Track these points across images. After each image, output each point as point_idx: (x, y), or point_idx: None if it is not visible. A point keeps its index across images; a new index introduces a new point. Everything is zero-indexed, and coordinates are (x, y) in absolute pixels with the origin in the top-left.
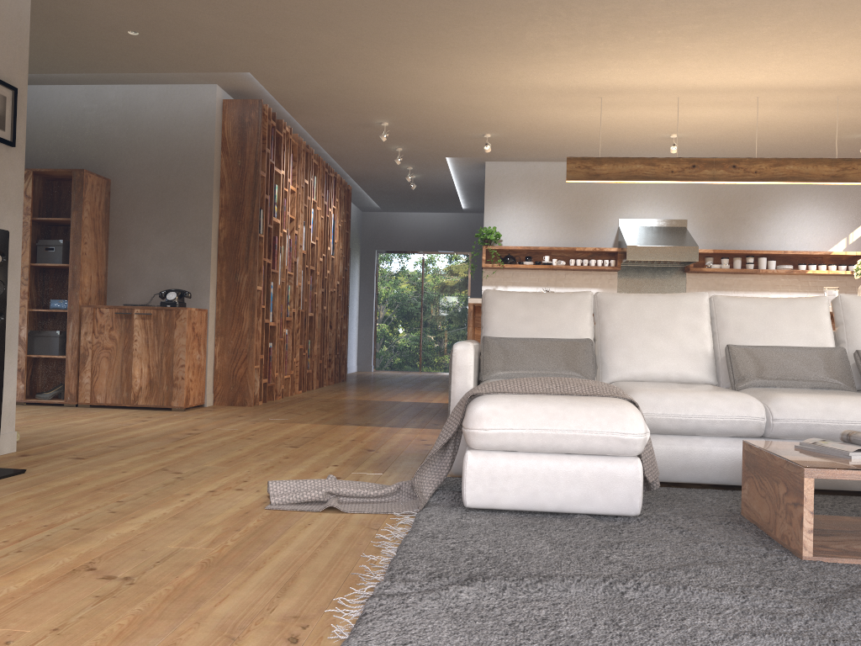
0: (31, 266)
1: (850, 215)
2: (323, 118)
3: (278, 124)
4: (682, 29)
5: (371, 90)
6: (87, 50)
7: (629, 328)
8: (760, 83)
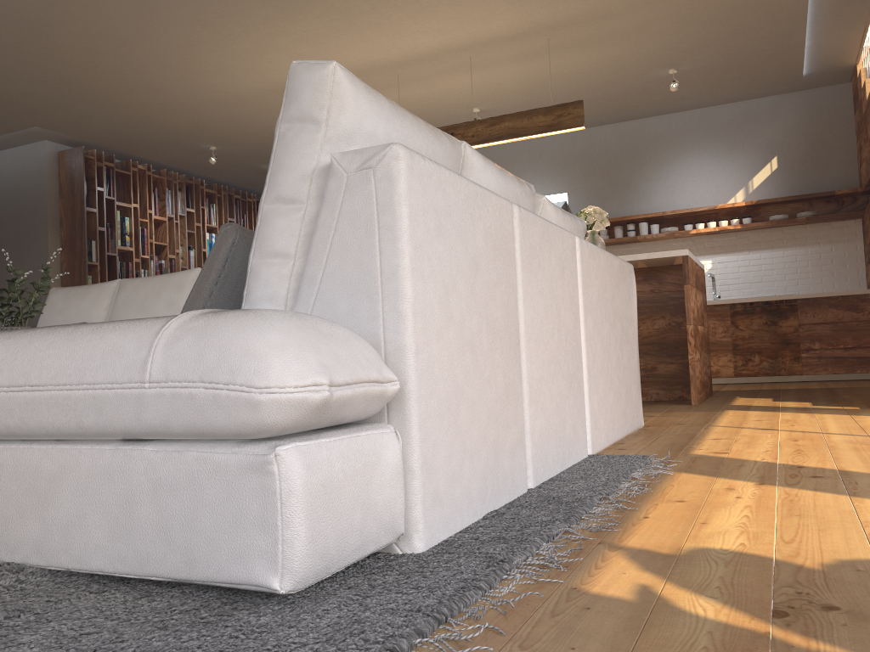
0: None
1: (747, 160)
2: (160, 152)
3: (127, 164)
4: (263, 15)
5: (145, 122)
6: None
7: (124, 309)
8: (443, 44)
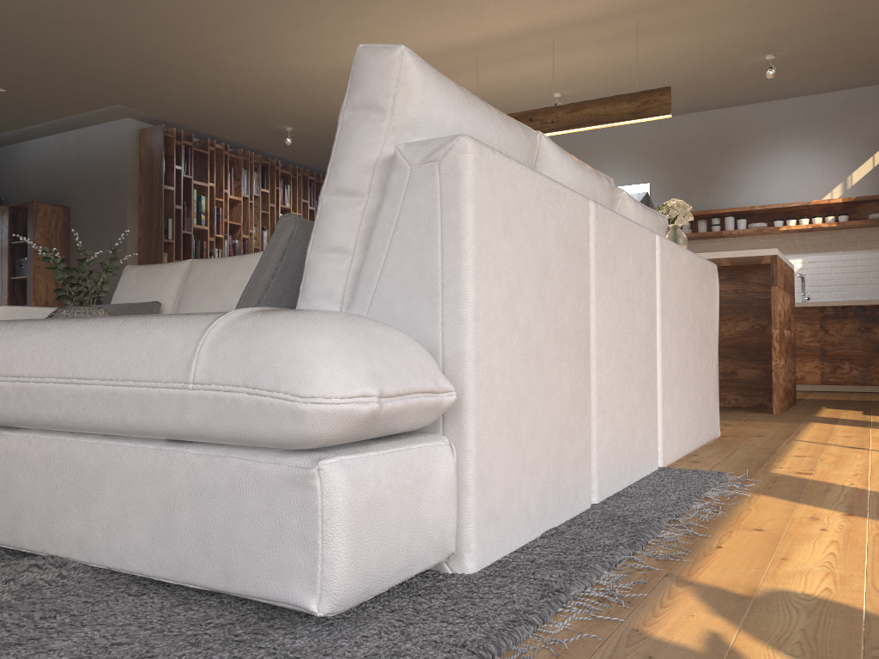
0: (15, 280)
1: (847, 154)
2: (237, 132)
3: (205, 143)
4: None
5: (223, 101)
6: (1, 108)
7: (194, 290)
8: (525, 26)
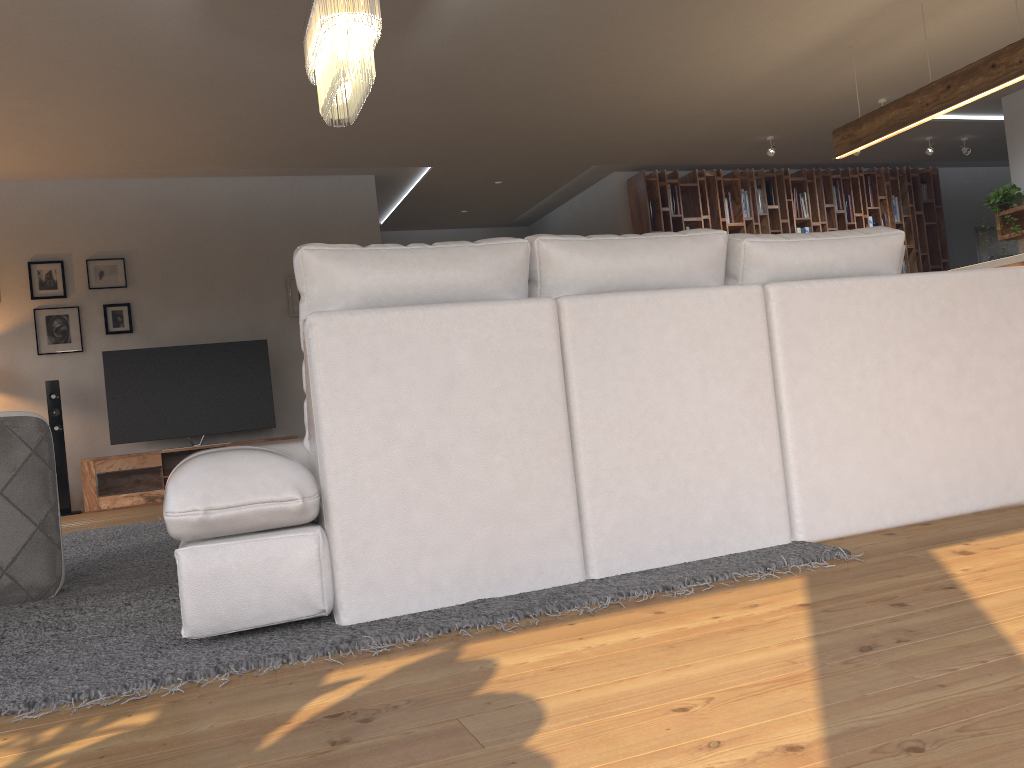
0: None
1: None
2: (719, 155)
3: (693, 175)
4: (706, 13)
5: (681, 135)
6: (509, 195)
7: None
8: None
